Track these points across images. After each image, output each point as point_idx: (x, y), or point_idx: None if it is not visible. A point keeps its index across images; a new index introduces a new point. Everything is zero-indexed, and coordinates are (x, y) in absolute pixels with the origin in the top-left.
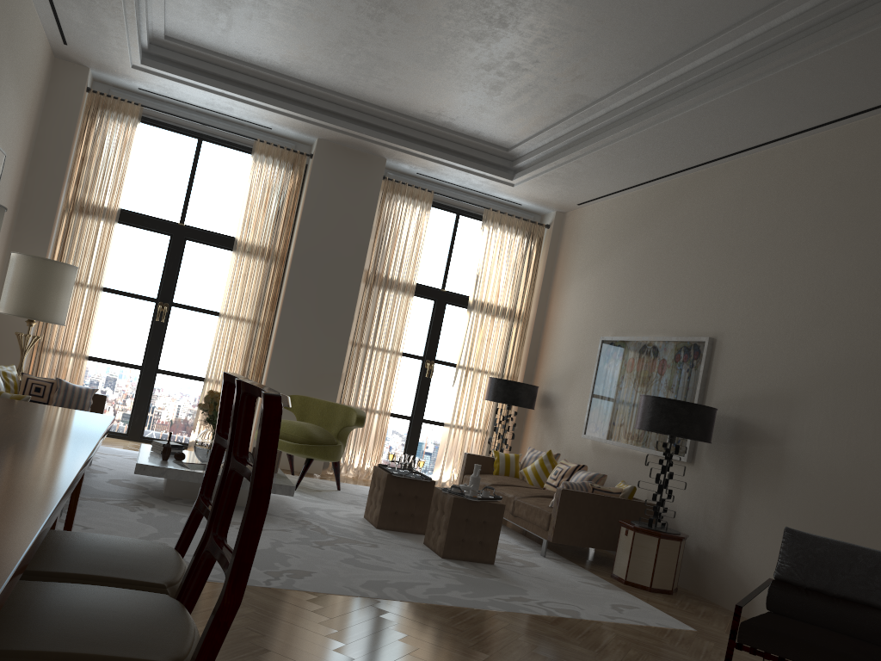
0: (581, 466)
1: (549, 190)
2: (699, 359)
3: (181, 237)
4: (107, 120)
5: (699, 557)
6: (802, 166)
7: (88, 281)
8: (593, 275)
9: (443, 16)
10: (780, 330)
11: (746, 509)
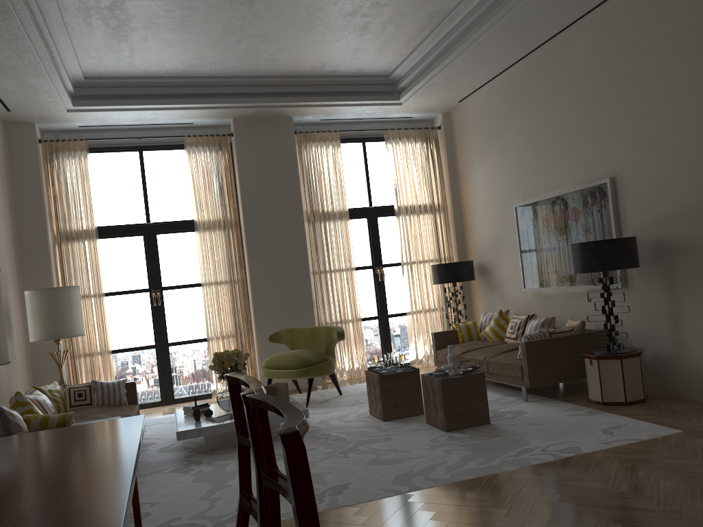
0: (531, 316)
1: (432, 98)
2: (605, 199)
3: (151, 234)
4: (62, 160)
5: (657, 363)
6: (648, 6)
7: (91, 292)
8: (490, 156)
9: None
10: (672, 153)
11: (688, 313)
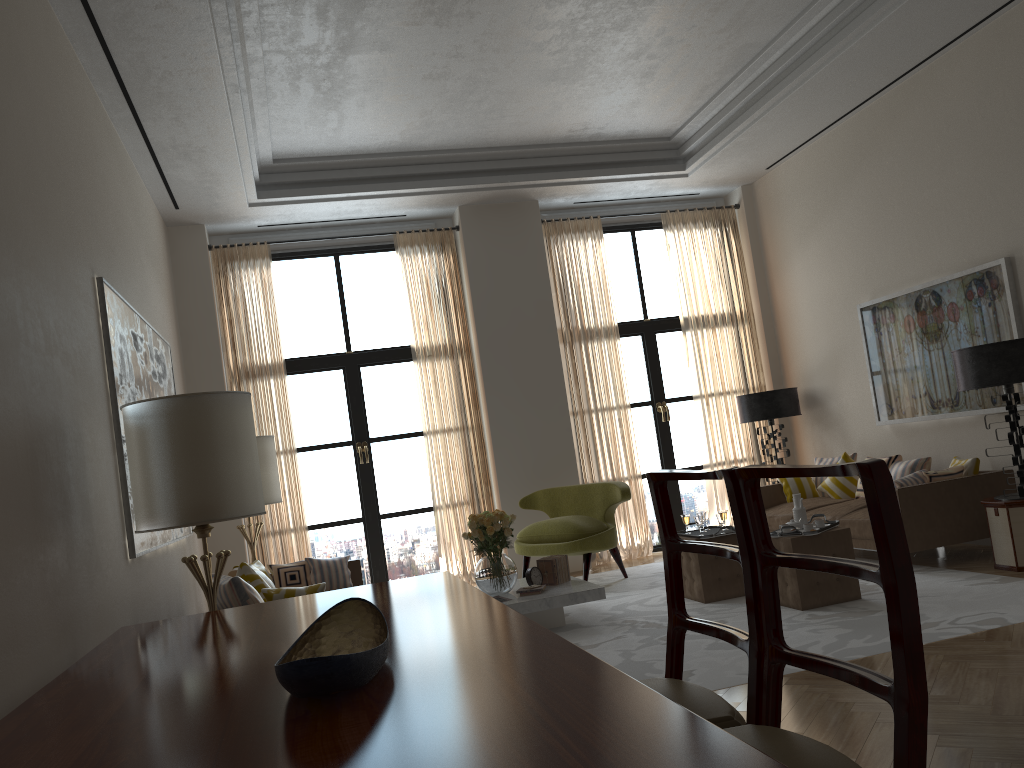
0: (893, 458)
1: (730, 165)
2: (1000, 287)
3: (353, 367)
4: (239, 271)
5: None
6: None
7: (279, 447)
8: (817, 241)
9: (579, 18)
10: None
11: None
